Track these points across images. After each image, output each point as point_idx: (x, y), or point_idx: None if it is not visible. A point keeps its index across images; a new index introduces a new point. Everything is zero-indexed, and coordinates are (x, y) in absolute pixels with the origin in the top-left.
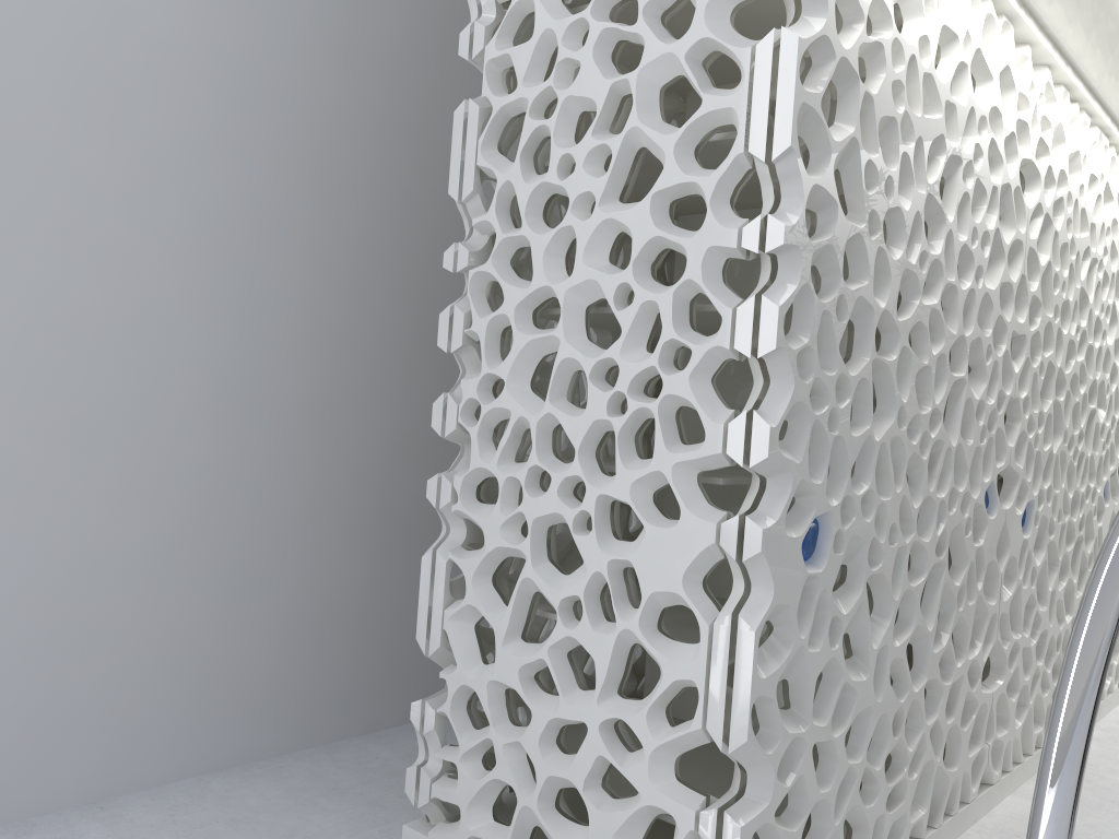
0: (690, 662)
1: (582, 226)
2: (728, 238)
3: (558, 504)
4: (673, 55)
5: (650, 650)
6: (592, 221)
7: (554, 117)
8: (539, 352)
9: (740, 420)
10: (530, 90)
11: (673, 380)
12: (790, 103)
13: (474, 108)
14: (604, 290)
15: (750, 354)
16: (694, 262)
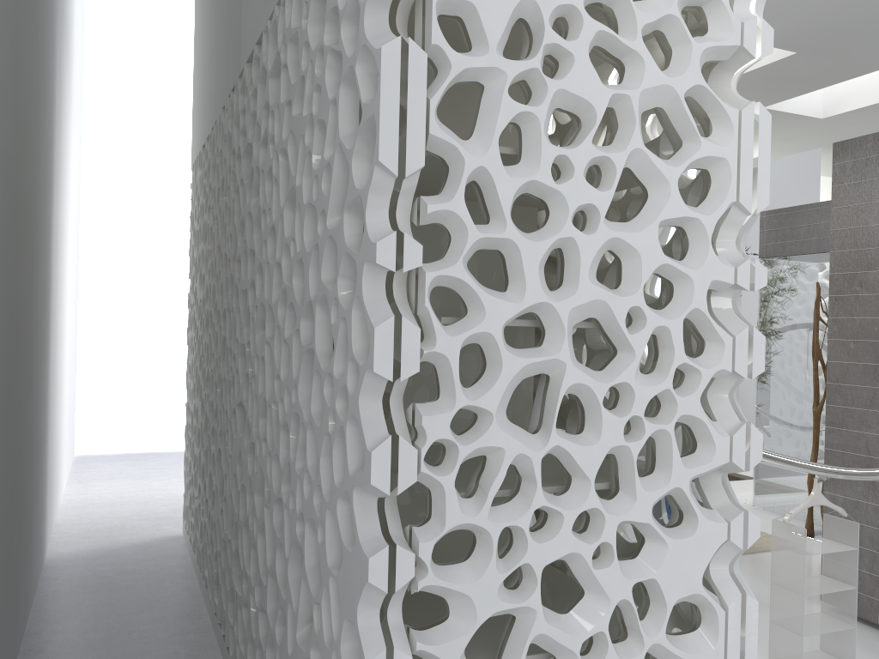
0: (708, 648)
1: (587, 241)
2: (727, 275)
3: (575, 542)
4: (671, 89)
5: (677, 653)
6: (598, 237)
7: (544, 107)
8: (522, 375)
9: (741, 431)
10: (509, 62)
11: (686, 401)
12: (767, 169)
13: (419, 54)
14: (615, 312)
15: (746, 376)
16: (700, 293)
